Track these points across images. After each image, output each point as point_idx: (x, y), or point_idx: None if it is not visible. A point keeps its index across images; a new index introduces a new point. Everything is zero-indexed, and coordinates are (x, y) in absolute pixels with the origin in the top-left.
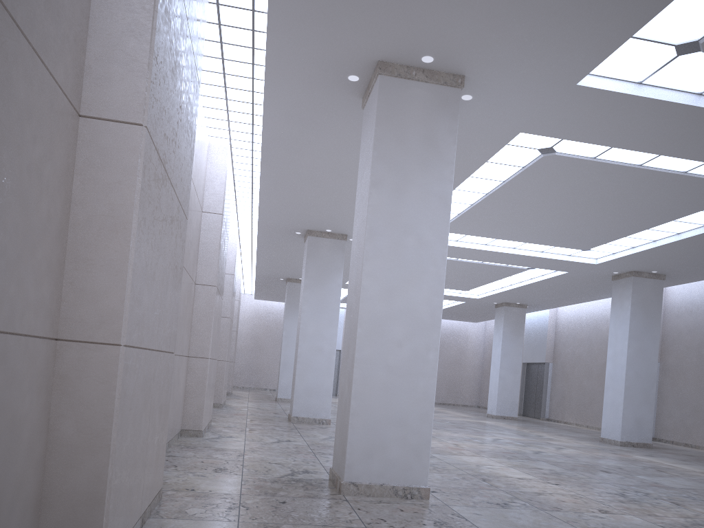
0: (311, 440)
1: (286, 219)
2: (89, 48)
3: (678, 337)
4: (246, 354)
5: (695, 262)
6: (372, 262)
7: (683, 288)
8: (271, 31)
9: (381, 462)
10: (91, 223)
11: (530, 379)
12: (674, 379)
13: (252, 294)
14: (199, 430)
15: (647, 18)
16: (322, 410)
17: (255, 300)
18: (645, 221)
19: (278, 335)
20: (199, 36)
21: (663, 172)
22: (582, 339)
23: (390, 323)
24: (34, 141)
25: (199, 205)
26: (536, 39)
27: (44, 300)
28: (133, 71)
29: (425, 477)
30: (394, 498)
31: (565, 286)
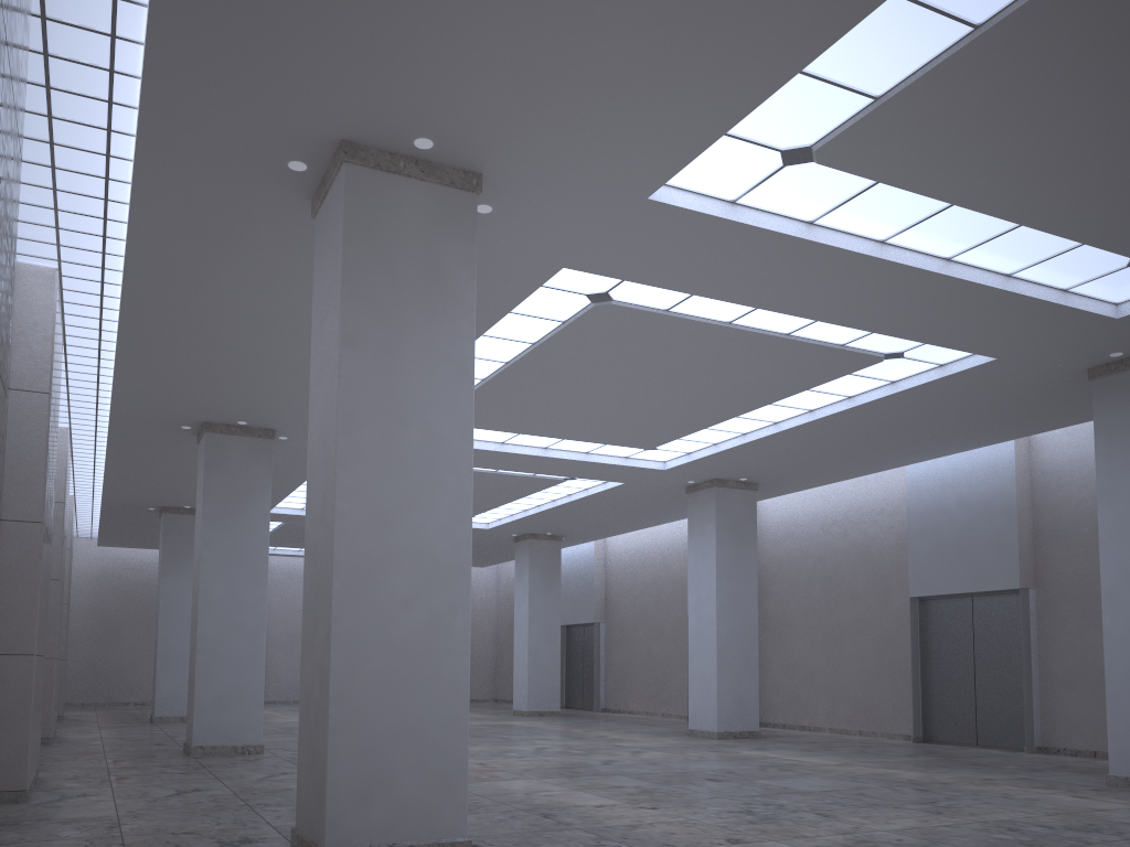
0: (237, 784)
1: (165, 404)
2: None
3: (778, 572)
4: (86, 644)
5: (797, 464)
6: (353, 471)
7: (780, 502)
8: (152, 73)
9: (388, 807)
10: None
11: (573, 649)
12: (778, 633)
13: (93, 537)
14: (21, 790)
15: (749, 108)
16: (247, 729)
17: (99, 547)
18: (734, 405)
19: (147, 606)
20: (21, 66)
21: (760, 333)
22: (646, 584)
23: (388, 570)
24: None
25: None
26: (593, 125)
27: None
28: None
29: (463, 823)
30: None
31: (619, 504)
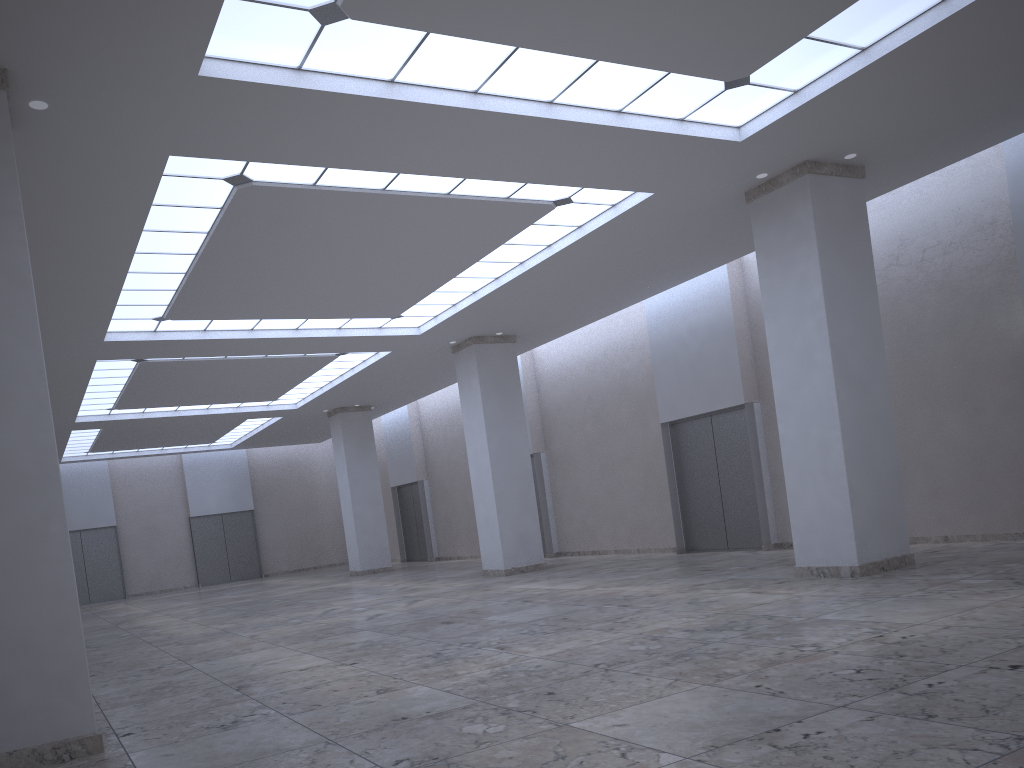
0: None
1: None
2: None
3: (558, 414)
4: None
5: (539, 314)
6: None
7: (551, 349)
8: None
9: (3, 717)
10: None
11: (406, 508)
12: (564, 470)
13: None
14: None
15: None
16: None
17: None
18: (444, 267)
19: None
20: None
21: (419, 196)
22: (455, 440)
23: None
24: None
25: None
26: (80, 4)
27: None
28: None
29: (91, 719)
30: (41, 767)
31: (402, 371)
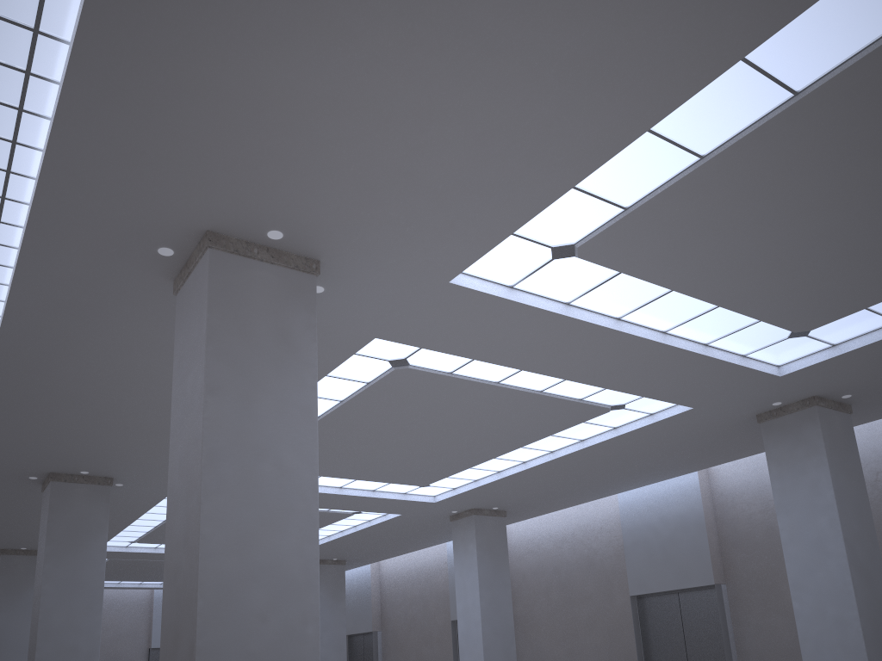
0: None
1: (17, 457)
2: None
3: (523, 581)
4: None
5: (538, 495)
6: (215, 499)
7: (520, 525)
8: (49, 170)
9: None
10: None
11: (355, 655)
12: (526, 631)
13: None
14: None
15: (535, 212)
16: None
17: None
18: (494, 449)
19: None
20: None
21: (520, 390)
22: (415, 597)
23: (247, 587)
24: None
25: None
26: (413, 223)
27: None
28: None
29: None
30: None
31: (395, 532)
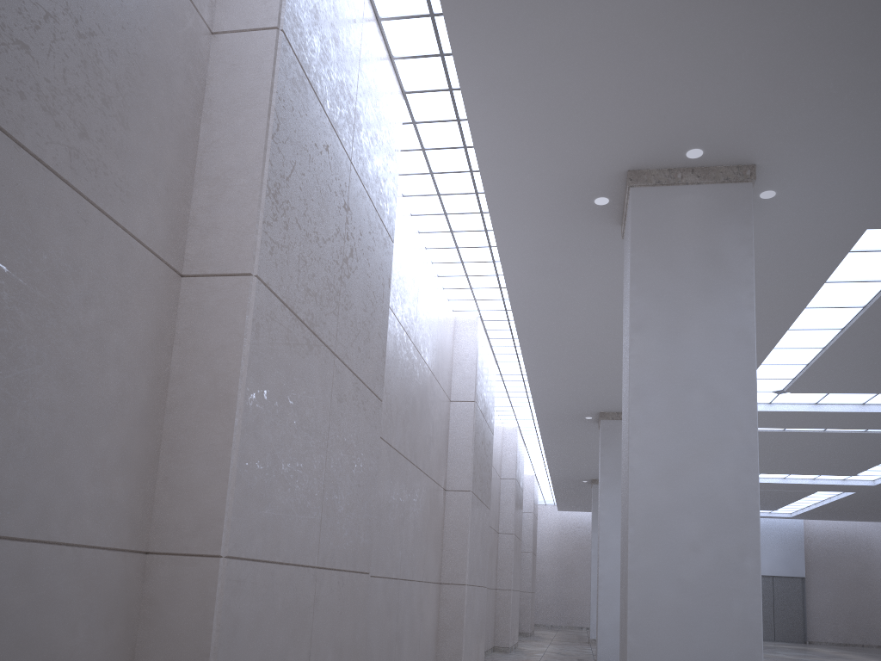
0: None
1: (568, 401)
2: (195, 198)
3: None
4: (552, 582)
5: None
6: (643, 433)
7: None
8: (483, 163)
9: None
10: (191, 401)
11: None
12: None
13: (555, 505)
14: None
15: None
16: None
17: (559, 511)
18: None
19: None
20: (383, 181)
21: None
22: None
23: (677, 517)
24: (87, 302)
25: (443, 393)
26: (850, 87)
27: (115, 501)
28: (242, 214)
29: None
30: None
31: None
